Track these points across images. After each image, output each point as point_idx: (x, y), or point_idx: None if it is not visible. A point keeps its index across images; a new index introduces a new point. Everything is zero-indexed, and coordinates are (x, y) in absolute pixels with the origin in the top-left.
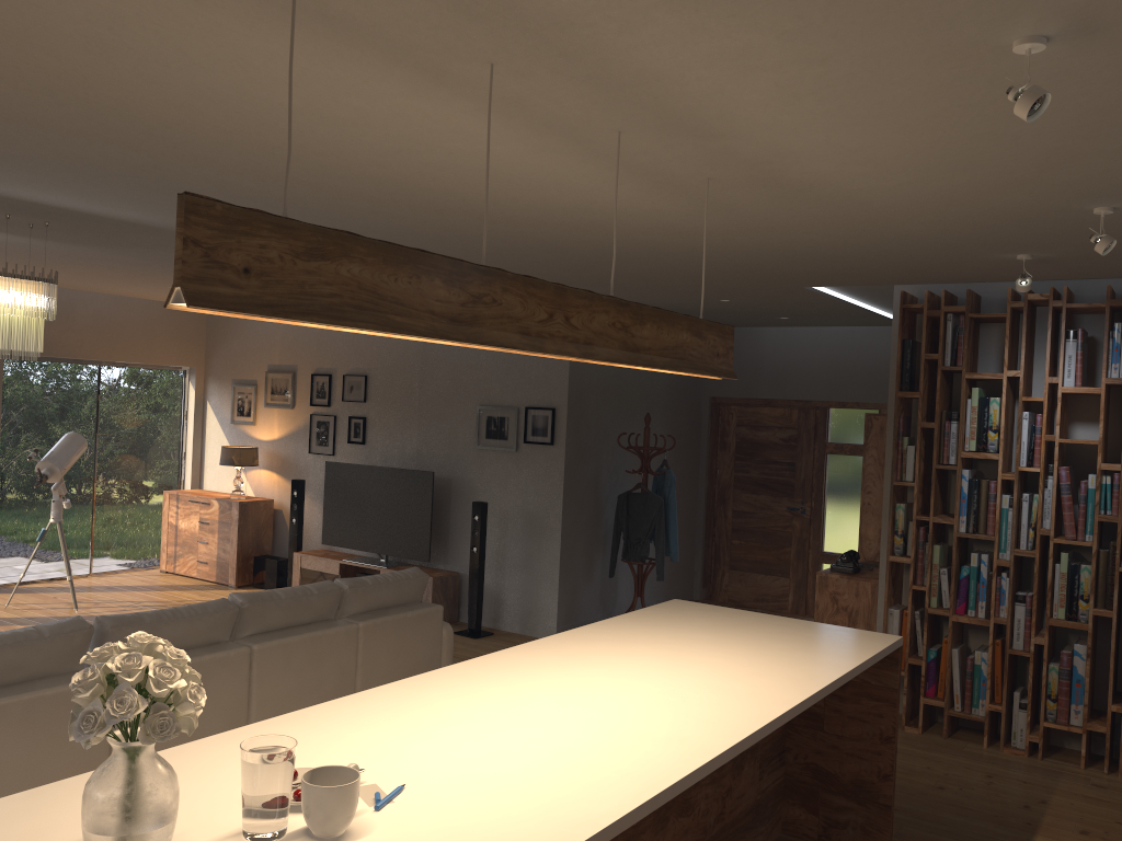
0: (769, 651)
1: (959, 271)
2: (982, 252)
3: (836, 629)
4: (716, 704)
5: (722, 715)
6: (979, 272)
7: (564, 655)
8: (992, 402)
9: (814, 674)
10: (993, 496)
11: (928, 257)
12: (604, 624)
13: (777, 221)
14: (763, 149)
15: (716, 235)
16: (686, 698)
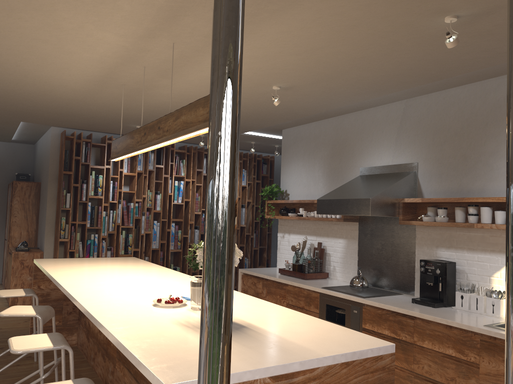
0: (122, 264)
1: (104, 127)
2: (130, 123)
3: (113, 258)
4: (162, 273)
5: (172, 274)
6: (109, 128)
7: (78, 274)
8: (100, 177)
9: (152, 265)
10: (100, 212)
11: (108, 121)
12: (49, 267)
13: (98, 100)
14: (166, 84)
15: (57, 98)
16: (151, 274)
